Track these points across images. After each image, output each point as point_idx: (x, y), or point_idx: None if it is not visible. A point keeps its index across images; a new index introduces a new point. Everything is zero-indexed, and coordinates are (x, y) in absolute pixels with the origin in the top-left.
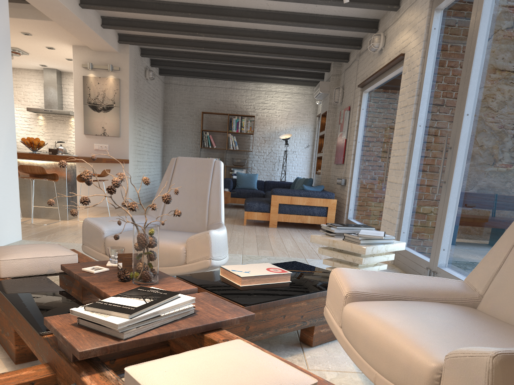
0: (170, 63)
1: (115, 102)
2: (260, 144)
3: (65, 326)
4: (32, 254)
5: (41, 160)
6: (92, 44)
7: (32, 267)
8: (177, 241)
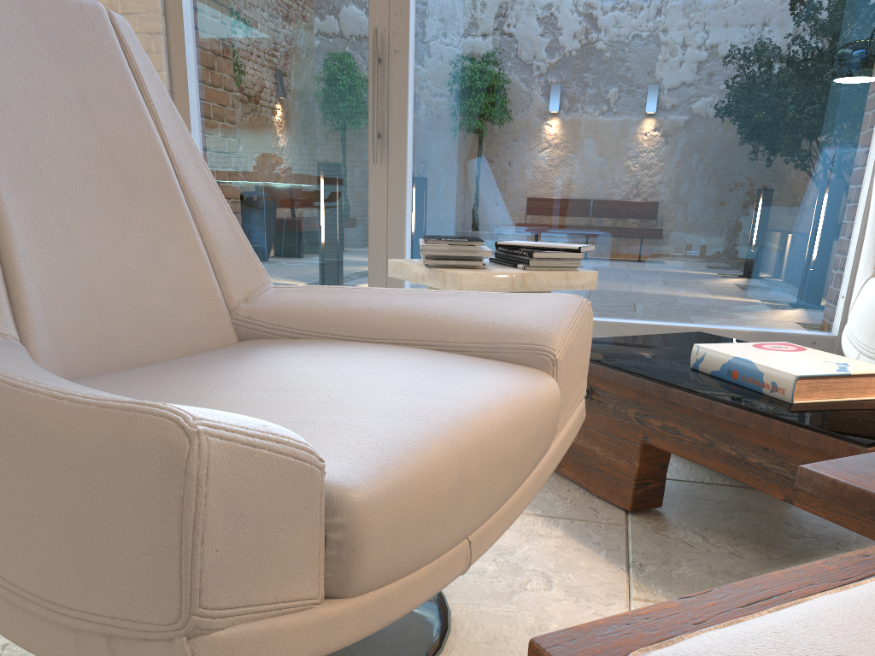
0: None
1: None
2: None
3: None
4: None
5: None
6: None
7: None
8: (496, 372)
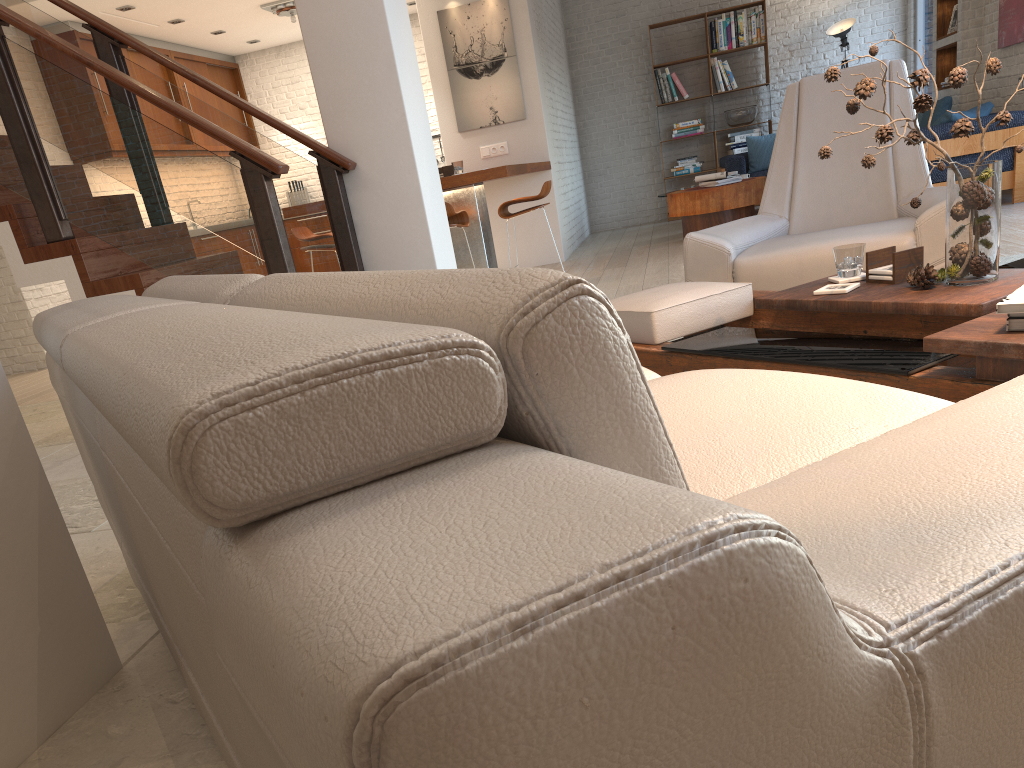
0: None
1: (505, 47)
2: (782, 63)
3: (991, 337)
4: (688, 295)
5: None
6: None
7: (695, 318)
8: (887, 233)
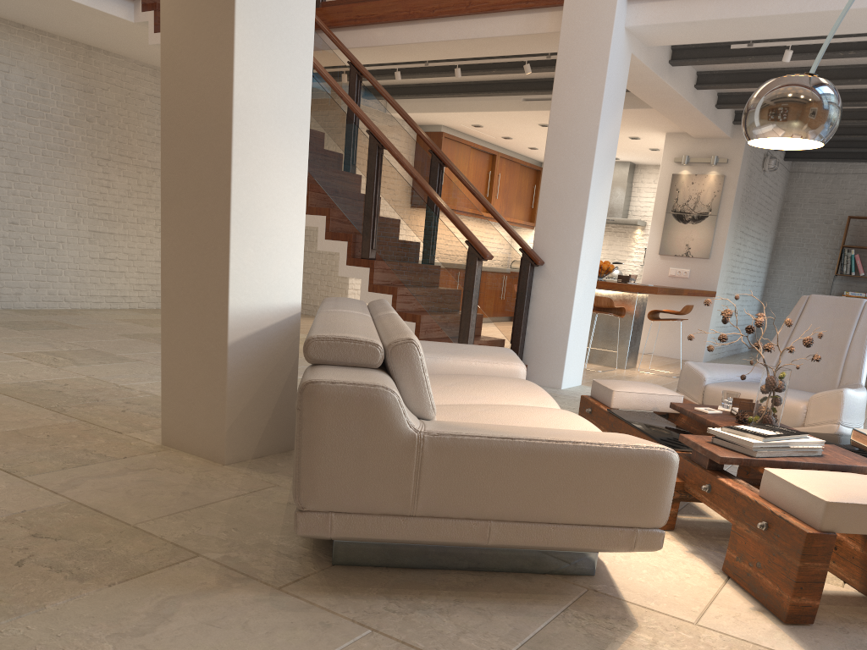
0: None
1: (711, 208)
2: None
3: (700, 441)
4: (641, 389)
5: (607, 289)
6: (695, 131)
7: (639, 402)
8: (796, 398)
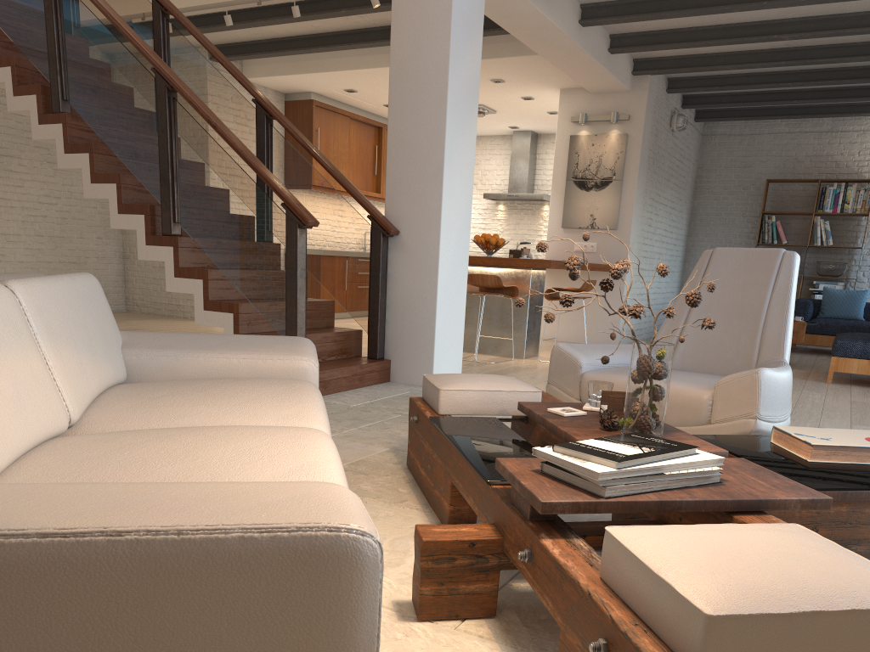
0: (717, 99)
1: (615, 172)
2: None
3: (523, 471)
4: (482, 385)
5: (497, 267)
6: (590, 83)
7: (479, 404)
8: (698, 385)
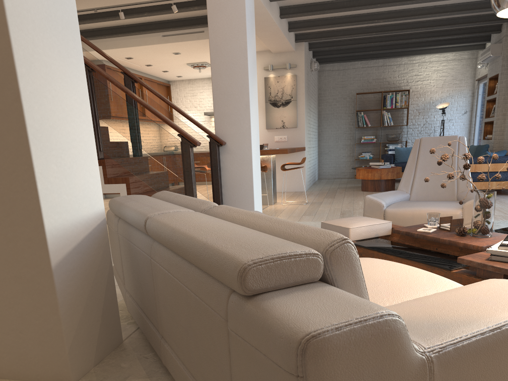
0: (330, 52)
1: (292, 96)
2: (414, 117)
3: (483, 261)
4: (365, 223)
5: None
6: (275, 48)
7: (366, 232)
8: (450, 207)
